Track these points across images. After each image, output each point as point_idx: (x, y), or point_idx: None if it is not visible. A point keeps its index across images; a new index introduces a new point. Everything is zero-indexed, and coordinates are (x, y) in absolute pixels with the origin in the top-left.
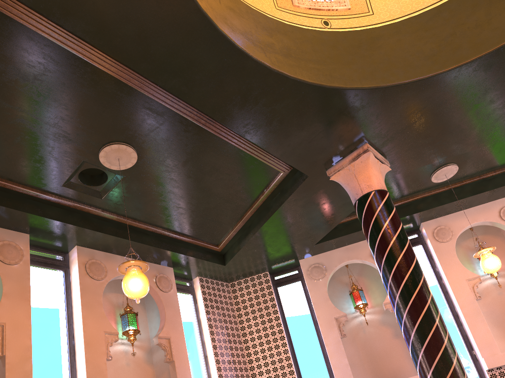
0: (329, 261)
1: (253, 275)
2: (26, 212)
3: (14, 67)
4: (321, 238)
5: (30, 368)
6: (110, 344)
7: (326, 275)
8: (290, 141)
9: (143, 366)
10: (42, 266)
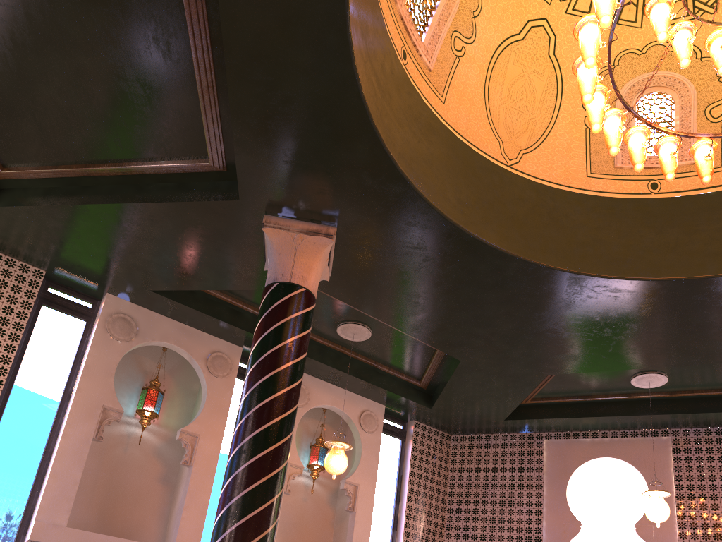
0: (148, 326)
1: (17, 259)
2: None
3: None
4: (164, 290)
5: None
6: None
7: (132, 342)
8: (267, 136)
9: None
10: None
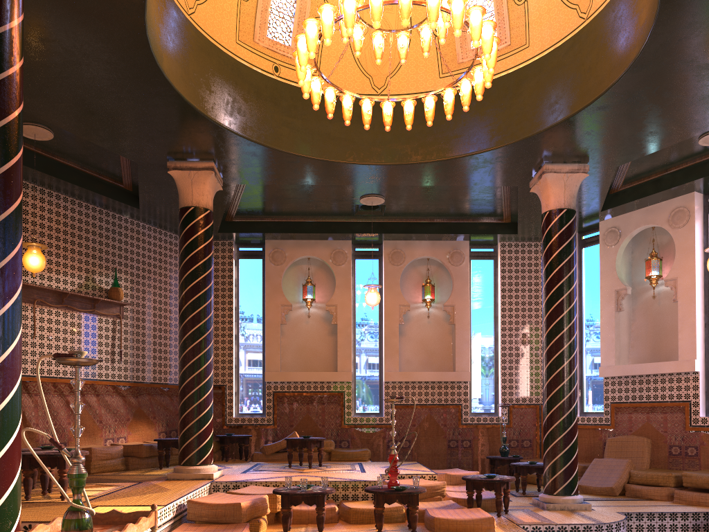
0: (625, 225)
1: None
2: (341, 233)
3: (293, 188)
4: (608, 205)
5: (350, 331)
6: (404, 313)
7: (619, 242)
8: (472, 179)
9: (442, 324)
10: (363, 258)
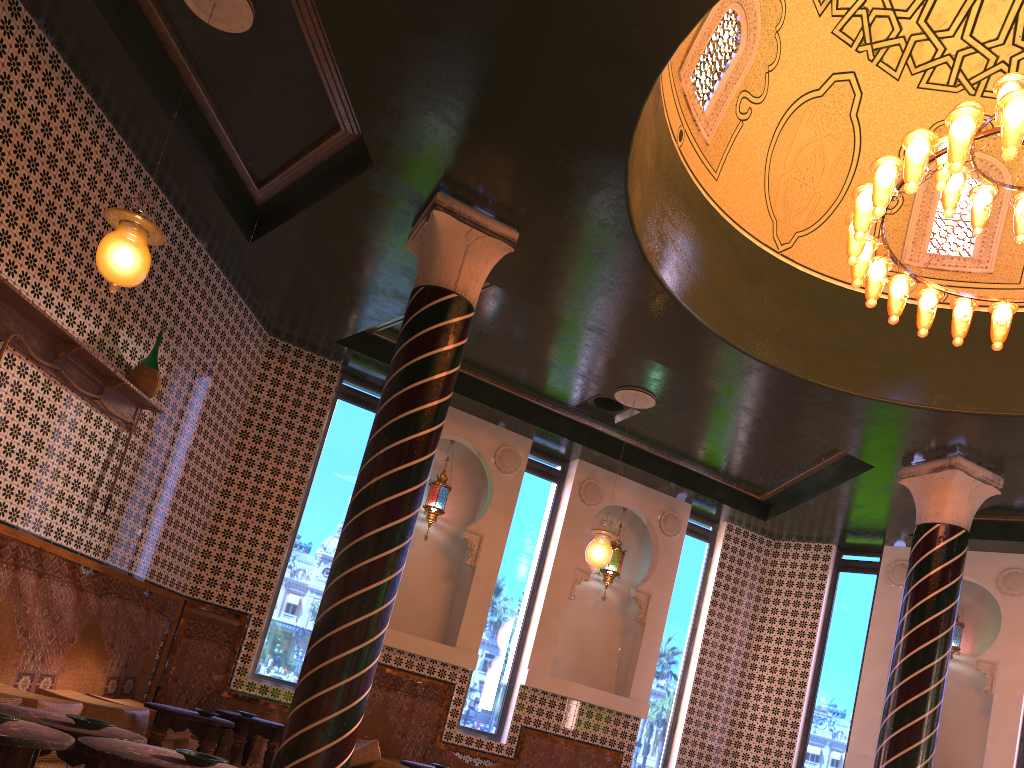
0: None
1: (811, 542)
2: (533, 424)
3: (545, 330)
4: None
5: (493, 585)
6: (578, 582)
7: None
8: (838, 433)
9: (613, 614)
10: (536, 474)
